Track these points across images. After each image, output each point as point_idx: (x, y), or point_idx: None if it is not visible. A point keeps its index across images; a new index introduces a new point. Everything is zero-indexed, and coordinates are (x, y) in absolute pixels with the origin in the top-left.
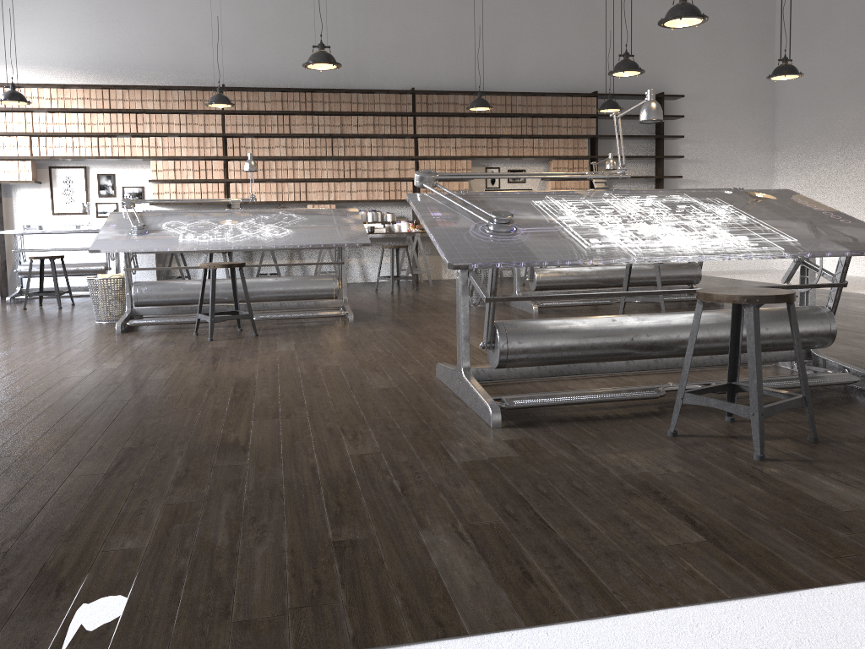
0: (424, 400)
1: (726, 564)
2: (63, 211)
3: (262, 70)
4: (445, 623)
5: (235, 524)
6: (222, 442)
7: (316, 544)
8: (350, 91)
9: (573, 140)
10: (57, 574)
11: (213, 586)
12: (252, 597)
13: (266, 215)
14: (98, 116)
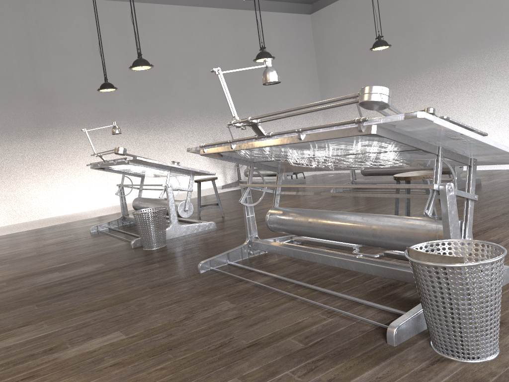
0: None
1: None
2: None
3: None
4: None
5: None
6: None
7: None
8: None
9: None
10: None
11: None
12: None
13: None
14: None
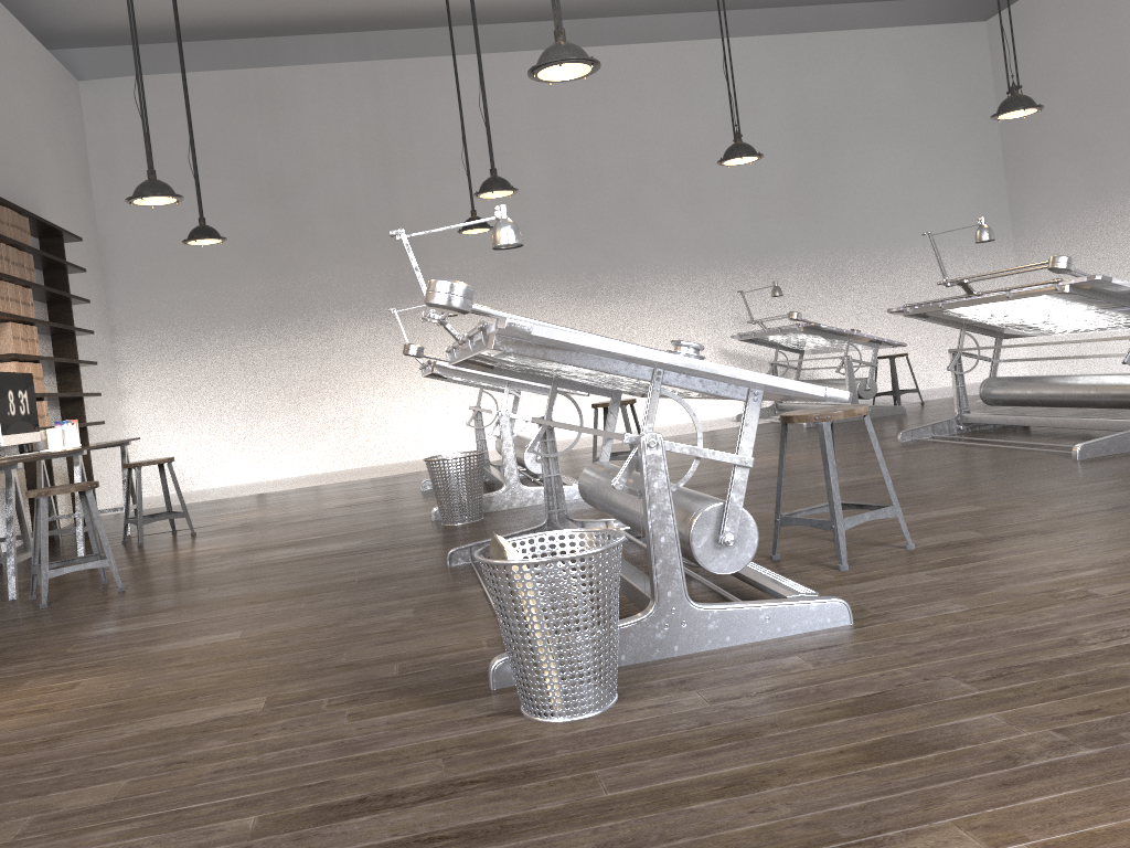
0: None
1: None
2: None
3: None
4: None
5: None
6: None
7: None
8: None
9: (22, 289)
10: None
11: None
12: None
13: None
14: None
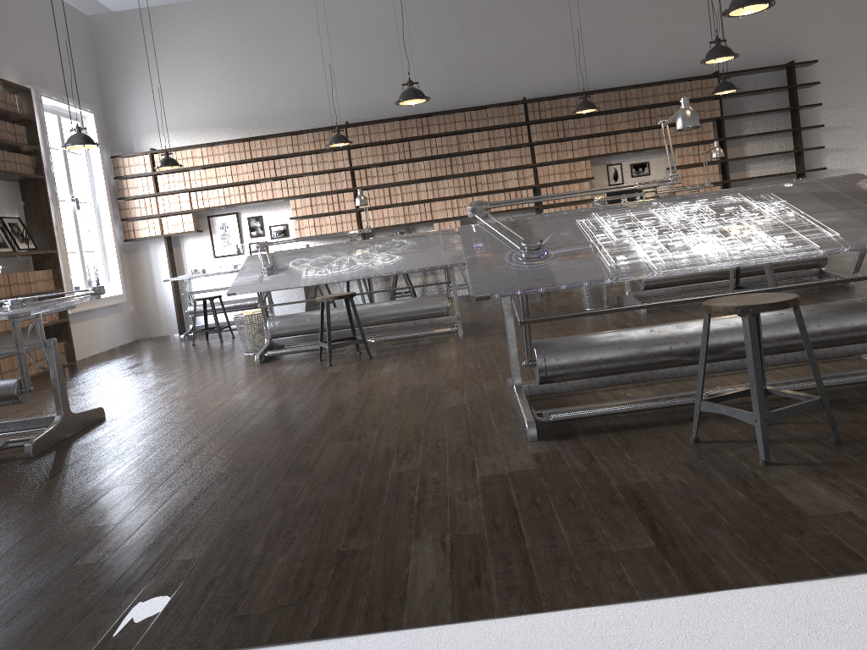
0: (483, 416)
1: (658, 569)
2: (223, 254)
3: (380, 103)
4: (390, 619)
5: (272, 537)
6: (295, 465)
7: (325, 554)
8: (463, 110)
9: None
10: (130, 579)
11: (233, 588)
12: (257, 597)
13: (379, 244)
14: (242, 166)
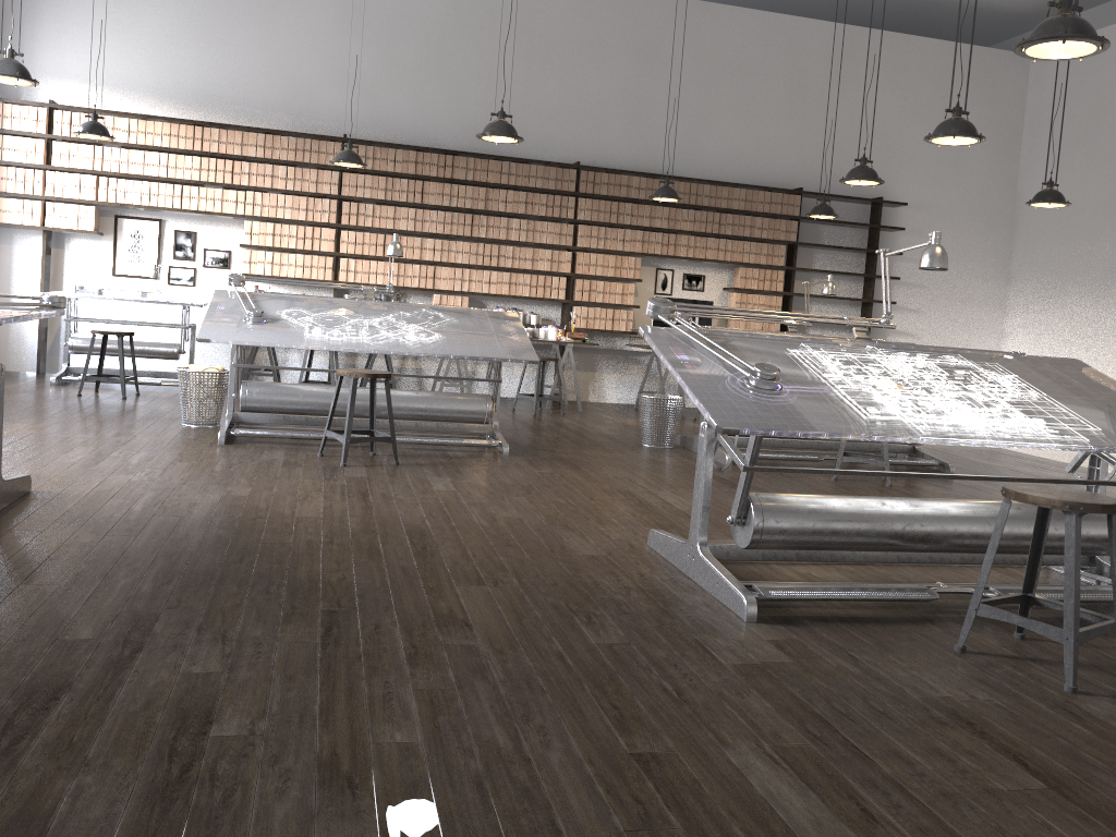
0: (648, 577)
1: (1081, 819)
2: (127, 273)
3: (394, 121)
4: None
5: (507, 721)
6: (435, 612)
7: (613, 755)
8: (502, 159)
9: (768, 245)
10: (337, 767)
11: (523, 796)
12: (575, 813)
13: (407, 312)
14: (185, 158)
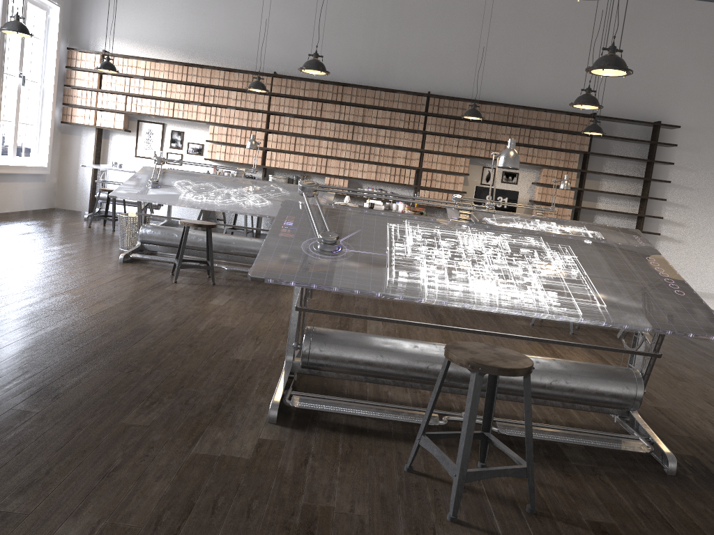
0: (252, 380)
1: None
2: (143, 155)
3: None
4: None
5: None
6: (50, 385)
7: None
8: (375, 89)
9: (566, 154)
10: None
11: None
12: None
13: (258, 186)
14: (177, 86)
